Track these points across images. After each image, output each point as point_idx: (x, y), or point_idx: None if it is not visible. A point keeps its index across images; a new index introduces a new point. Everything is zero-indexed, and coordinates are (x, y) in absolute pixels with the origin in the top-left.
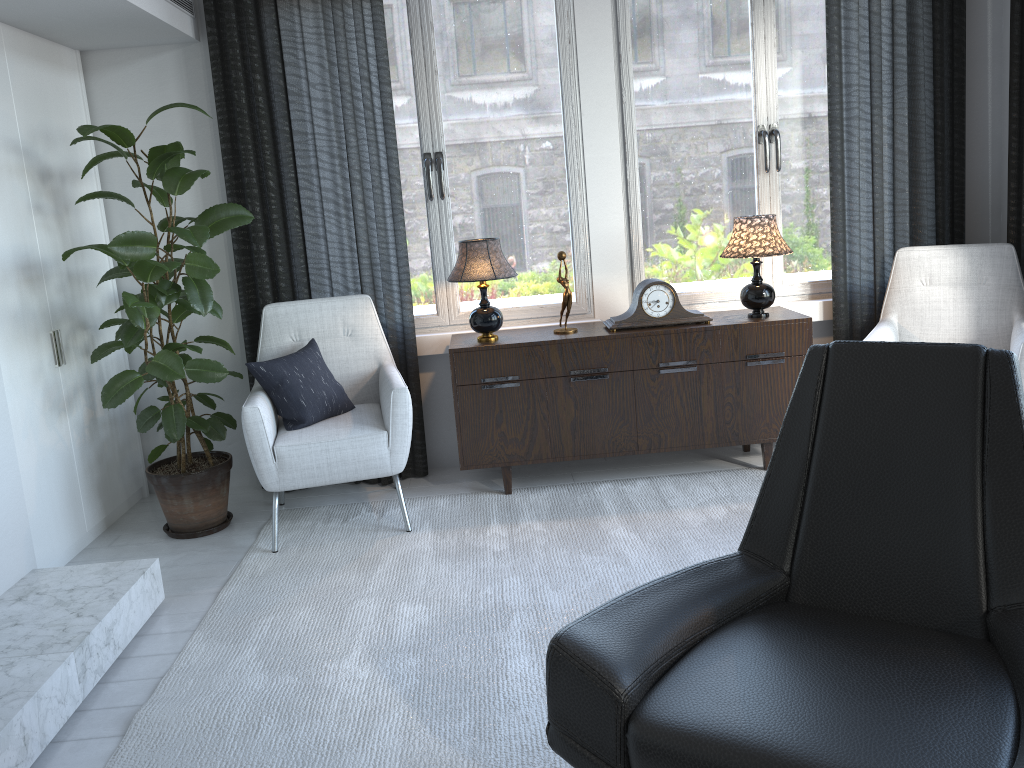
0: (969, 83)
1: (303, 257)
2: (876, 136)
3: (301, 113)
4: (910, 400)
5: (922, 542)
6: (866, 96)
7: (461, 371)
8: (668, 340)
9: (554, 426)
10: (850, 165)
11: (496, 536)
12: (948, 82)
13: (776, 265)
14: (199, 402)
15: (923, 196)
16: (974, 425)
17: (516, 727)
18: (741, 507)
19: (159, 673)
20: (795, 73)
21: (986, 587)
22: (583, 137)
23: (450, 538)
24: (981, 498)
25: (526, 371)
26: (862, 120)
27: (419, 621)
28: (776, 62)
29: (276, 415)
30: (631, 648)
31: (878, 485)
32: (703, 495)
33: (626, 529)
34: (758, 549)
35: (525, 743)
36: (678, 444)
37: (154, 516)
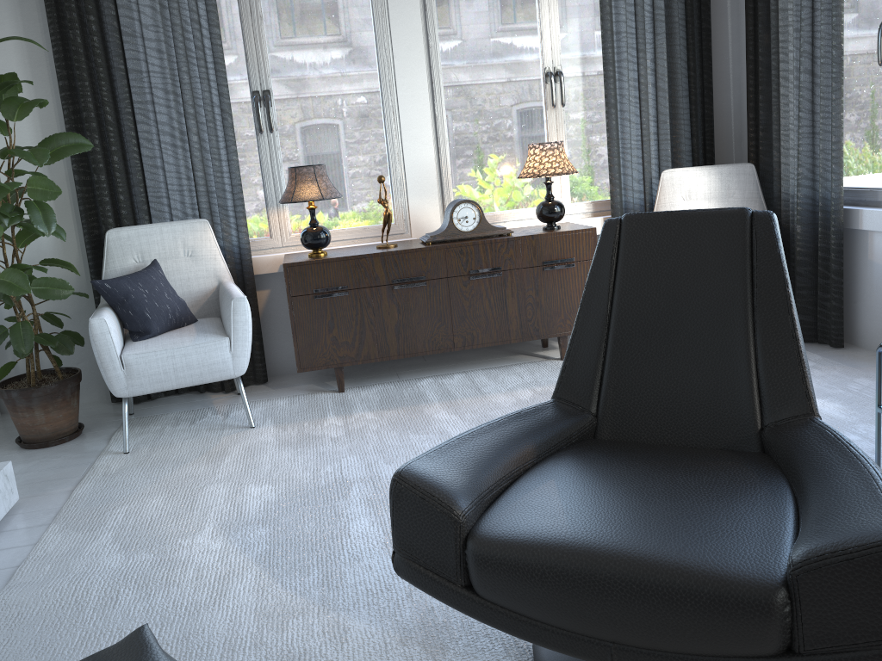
0: (714, 33)
1: (143, 186)
2: (642, 76)
3: (135, 52)
4: (691, 258)
5: (706, 376)
6: (633, 42)
7: (295, 283)
8: (477, 250)
9: (380, 329)
10: (622, 101)
11: (333, 426)
12: (697, 31)
13: (564, 188)
14: (47, 325)
15: (681, 126)
16: (745, 274)
17: (361, 575)
18: (544, 389)
19: (16, 563)
20: (574, 23)
21: (760, 408)
22: (396, 77)
23: (291, 430)
24: (753, 334)
25: (353, 281)
26: (630, 62)
27: (266, 498)
28: (558, 13)
29: (122, 329)
30: (465, 478)
31: (668, 332)
32: (511, 382)
33: (447, 412)
34: (569, 396)
35: (370, 588)
36: (488, 341)
37: (6, 432)
